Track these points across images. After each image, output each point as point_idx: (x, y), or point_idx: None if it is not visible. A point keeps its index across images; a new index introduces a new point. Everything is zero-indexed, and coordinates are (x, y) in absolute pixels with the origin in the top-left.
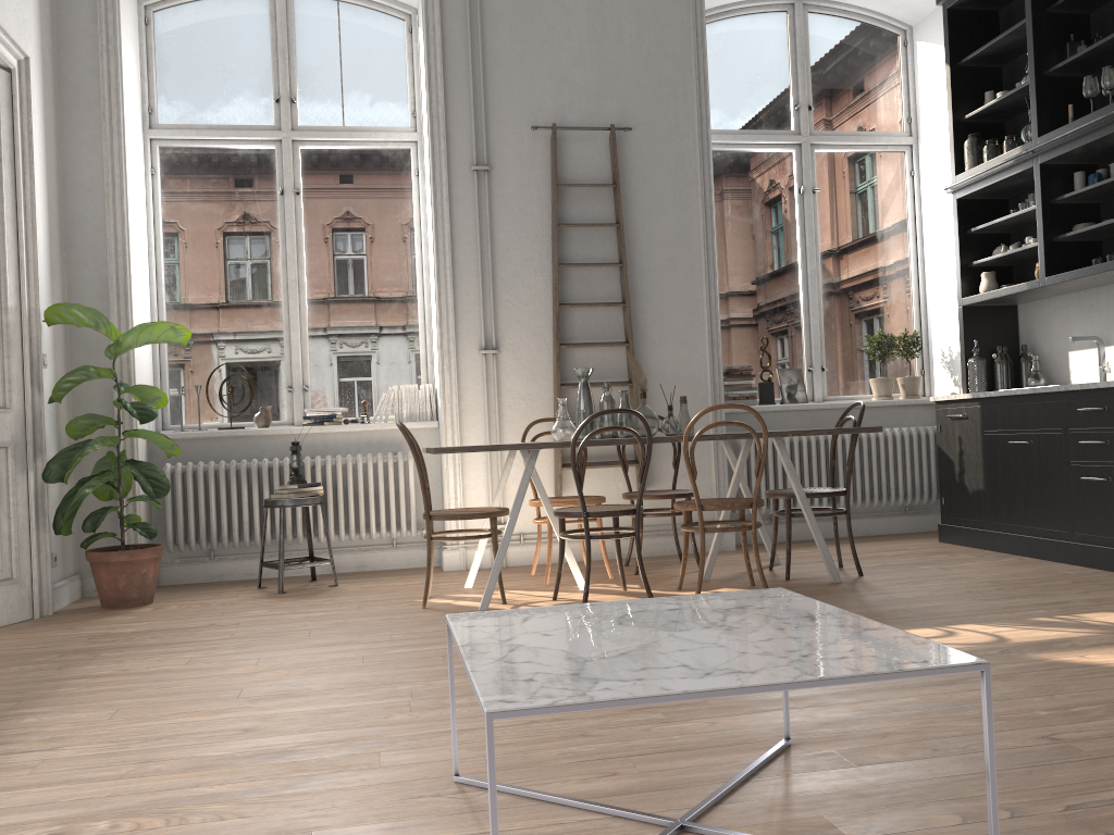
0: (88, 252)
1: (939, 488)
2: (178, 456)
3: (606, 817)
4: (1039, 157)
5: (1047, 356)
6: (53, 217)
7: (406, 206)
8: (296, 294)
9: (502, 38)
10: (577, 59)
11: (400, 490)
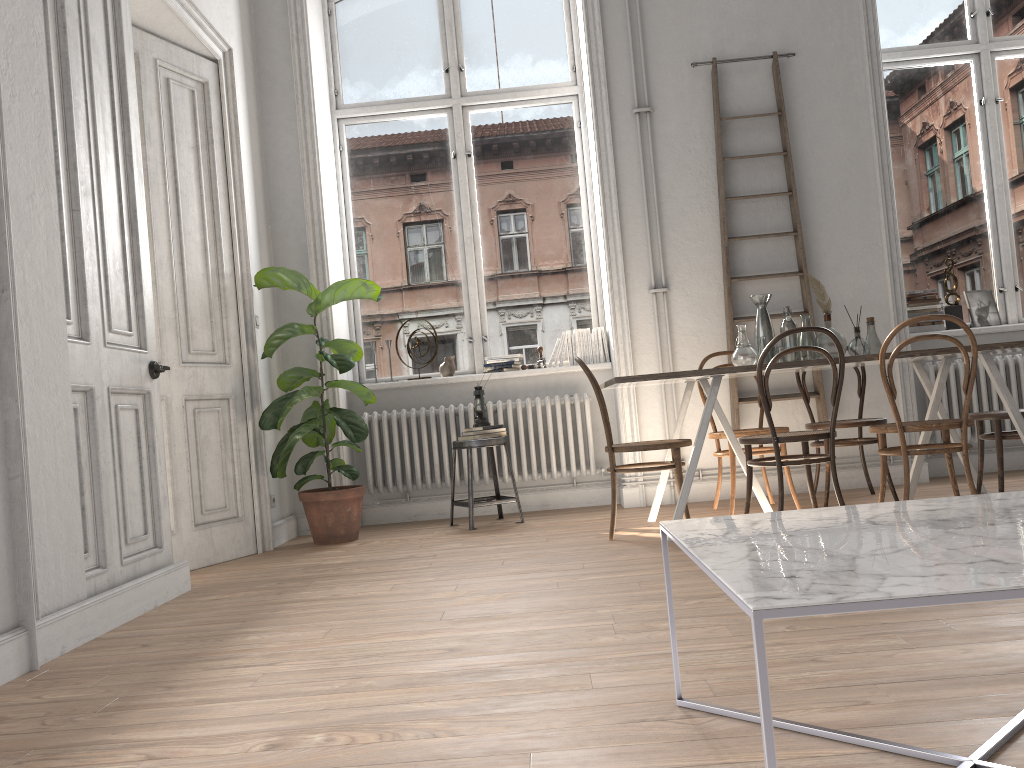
0: (289, 224)
1: None
2: (374, 406)
3: (870, 751)
4: None
5: None
6: (259, 194)
7: (570, 158)
8: (472, 250)
9: None
10: None
11: (578, 431)
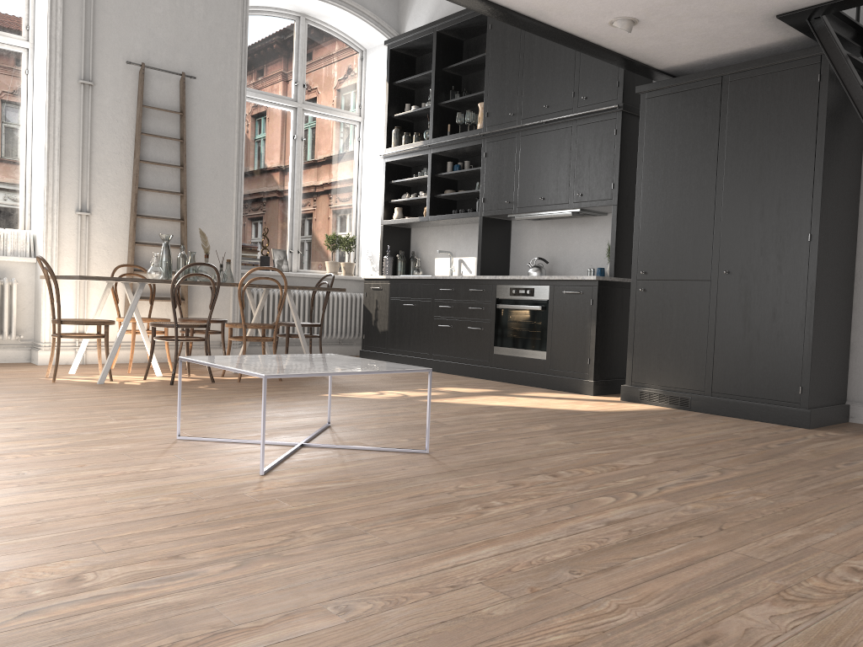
0: None
1: (362, 329)
2: None
3: (265, 445)
4: (432, 149)
5: (424, 259)
6: None
7: (16, 95)
8: None
9: None
10: (161, 21)
11: (5, 306)
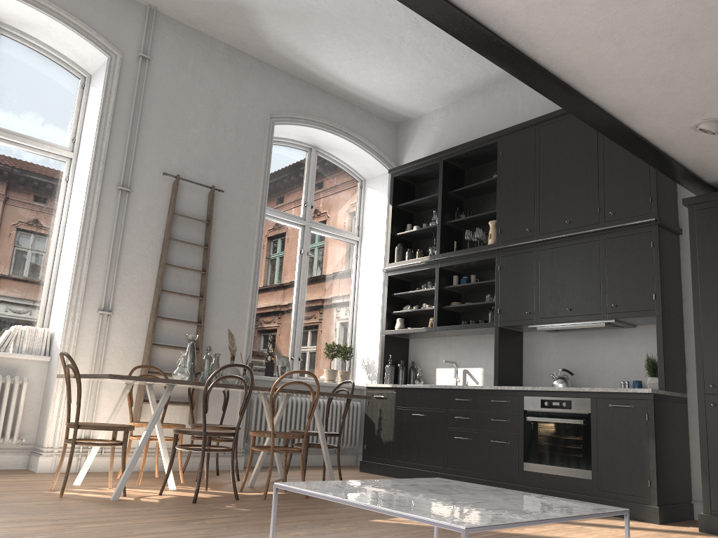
0: None
1: (363, 438)
2: None
3: None
4: (439, 263)
5: (423, 369)
6: None
7: (53, 199)
8: None
9: (153, 113)
10: (197, 140)
11: (12, 406)
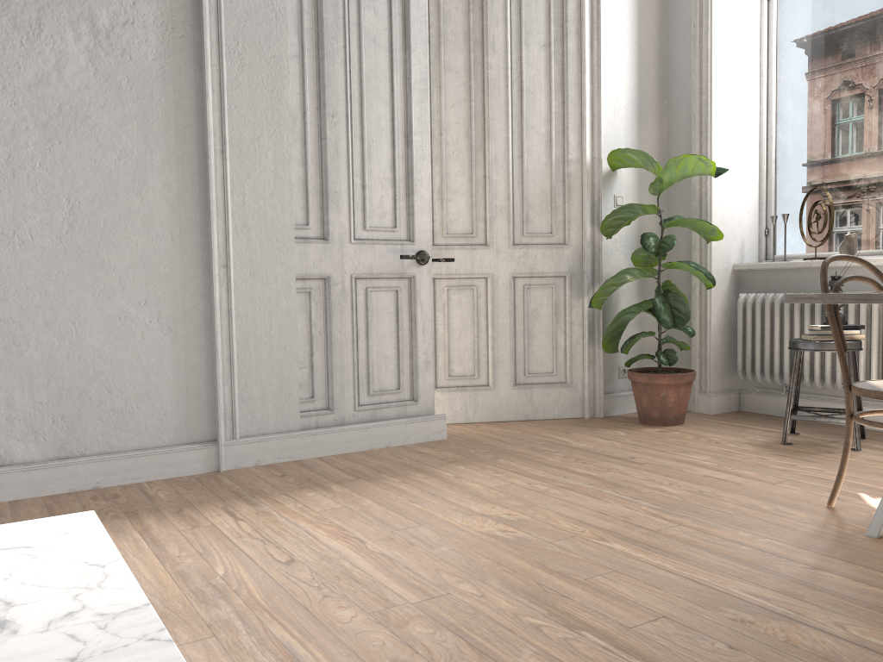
0: (681, 96)
1: None
2: (762, 286)
3: None
4: None
5: None
6: (648, 71)
7: None
8: None
9: None
10: None
11: None
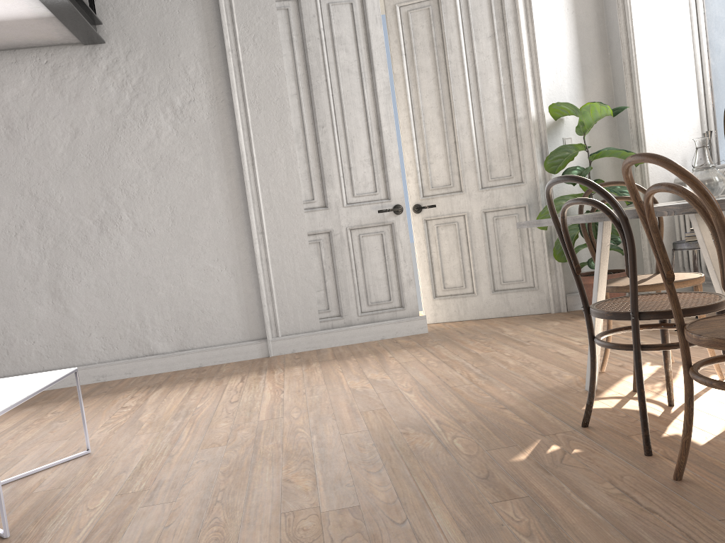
0: (617, 47)
1: None
2: None
3: None
4: None
5: None
6: (587, 33)
7: None
8: None
9: None
10: None
11: None
